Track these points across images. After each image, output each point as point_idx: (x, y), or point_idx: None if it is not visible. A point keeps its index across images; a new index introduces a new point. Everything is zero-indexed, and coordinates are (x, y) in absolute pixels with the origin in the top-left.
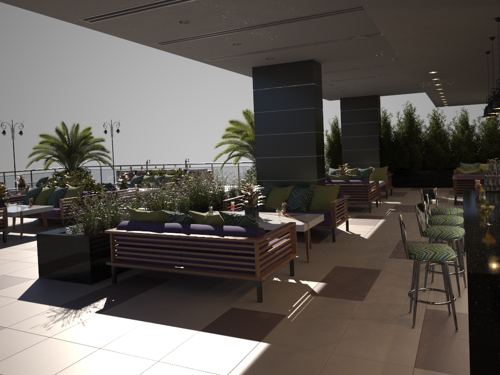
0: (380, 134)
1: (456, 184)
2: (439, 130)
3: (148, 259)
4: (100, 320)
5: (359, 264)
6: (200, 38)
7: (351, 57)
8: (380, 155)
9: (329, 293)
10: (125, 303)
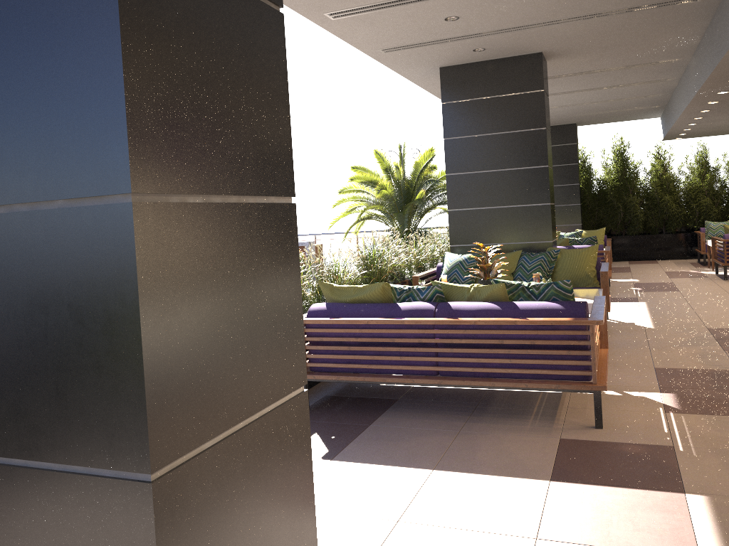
0: (579, 182)
1: (727, 249)
2: (668, 174)
3: (373, 365)
4: (345, 471)
5: (690, 364)
6: (404, 5)
7: (600, 49)
8: (581, 213)
9: (701, 409)
10: (361, 441)
